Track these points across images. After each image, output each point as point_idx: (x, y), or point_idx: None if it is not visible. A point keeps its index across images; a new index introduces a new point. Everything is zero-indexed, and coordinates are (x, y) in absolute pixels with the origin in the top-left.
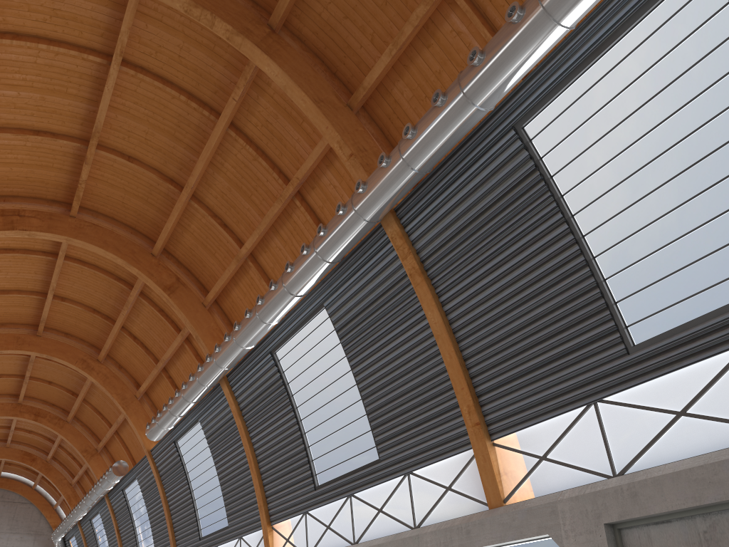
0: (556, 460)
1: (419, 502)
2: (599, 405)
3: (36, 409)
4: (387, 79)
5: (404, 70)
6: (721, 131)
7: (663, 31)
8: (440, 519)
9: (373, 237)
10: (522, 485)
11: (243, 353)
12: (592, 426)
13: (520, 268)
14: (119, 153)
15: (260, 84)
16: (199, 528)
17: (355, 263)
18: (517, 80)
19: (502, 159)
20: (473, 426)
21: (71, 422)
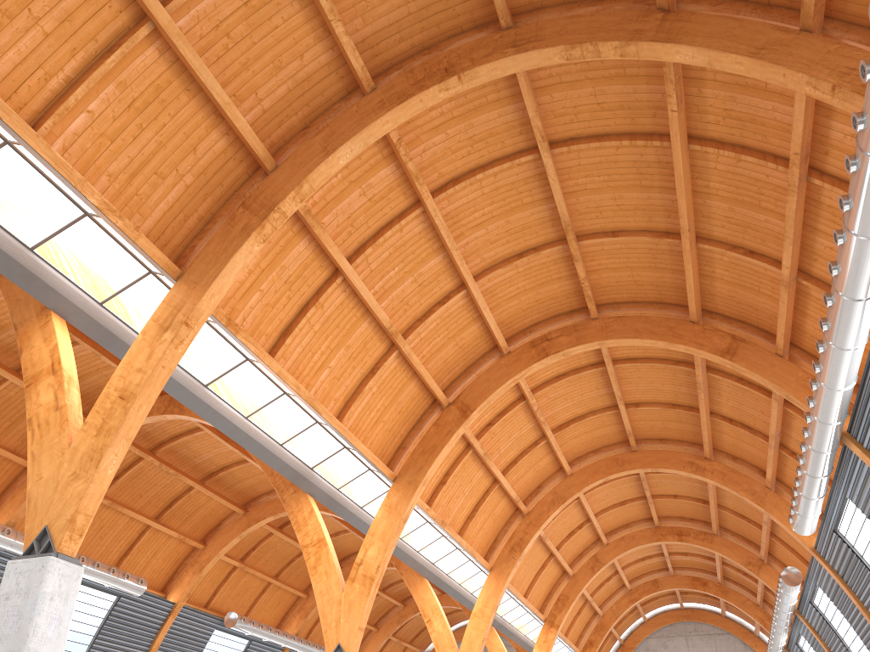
0: None
1: None
2: None
3: (676, 529)
4: None
5: None
6: None
7: None
8: None
9: None
10: None
11: (846, 397)
12: None
13: None
14: (601, 233)
15: (694, 75)
16: None
17: None
18: None
19: None
20: None
21: (720, 533)
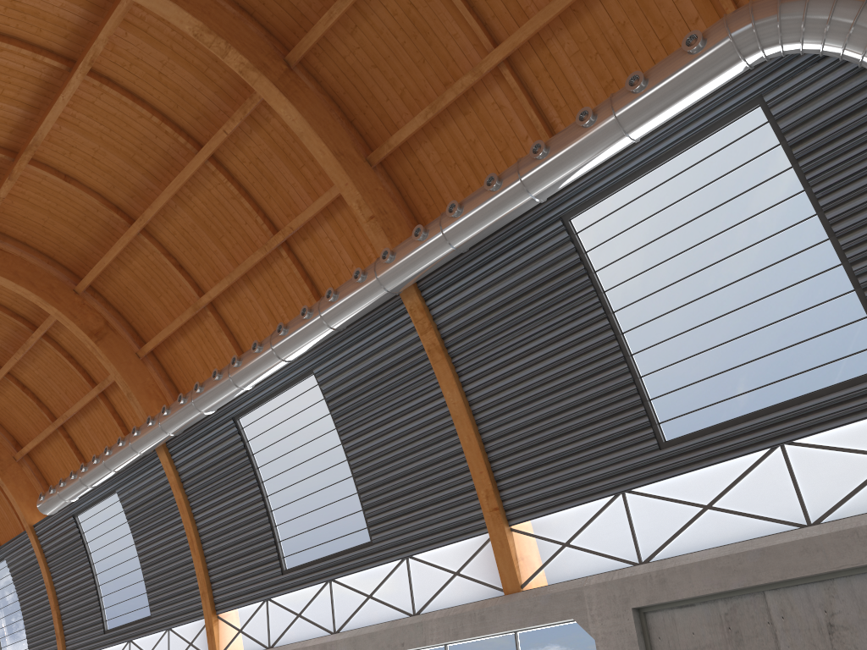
0: (580, 547)
1: (420, 587)
2: (626, 495)
3: None
4: (413, 138)
5: (433, 133)
6: (762, 256)
7: (718, 157)
8: (445, 605)
9: (386, 306)
10: (541, 570)
11: (201, 418)
12: (619, 515)
13: (554, 356)
14: (54, 170)
15: (257, 118)
16: (104, 620)
17: (360, 330)
18: (577, 178)
19: (546, 247)
20: (490, 511)
21: None
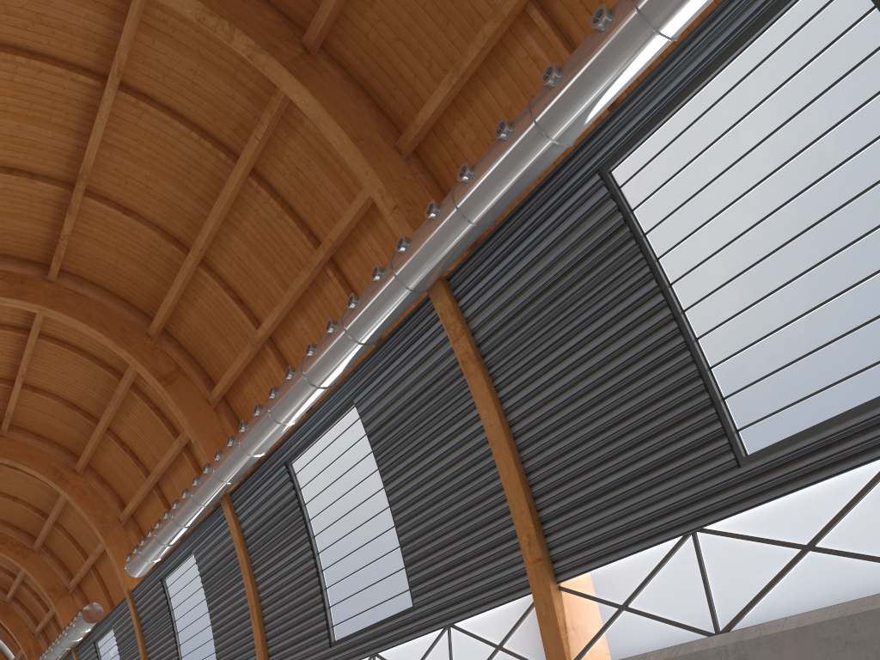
0: (640, 610)
1: None
2: (698, 536)
3: None
4: (446, 117)
5: (467, 106)
6: (864, 172)
7: (790, 46)
8: None
9: (418, 314)
10: (594, 644)
11: (250, 463)
12: (689, 564)
13: (601, 353)
14: (113, 203)
15: (291, 121)
16: None
17: (395, 347)
18: (603, 106)
19: (583, 211)
20: (533, 562)
21: (39, 551)
